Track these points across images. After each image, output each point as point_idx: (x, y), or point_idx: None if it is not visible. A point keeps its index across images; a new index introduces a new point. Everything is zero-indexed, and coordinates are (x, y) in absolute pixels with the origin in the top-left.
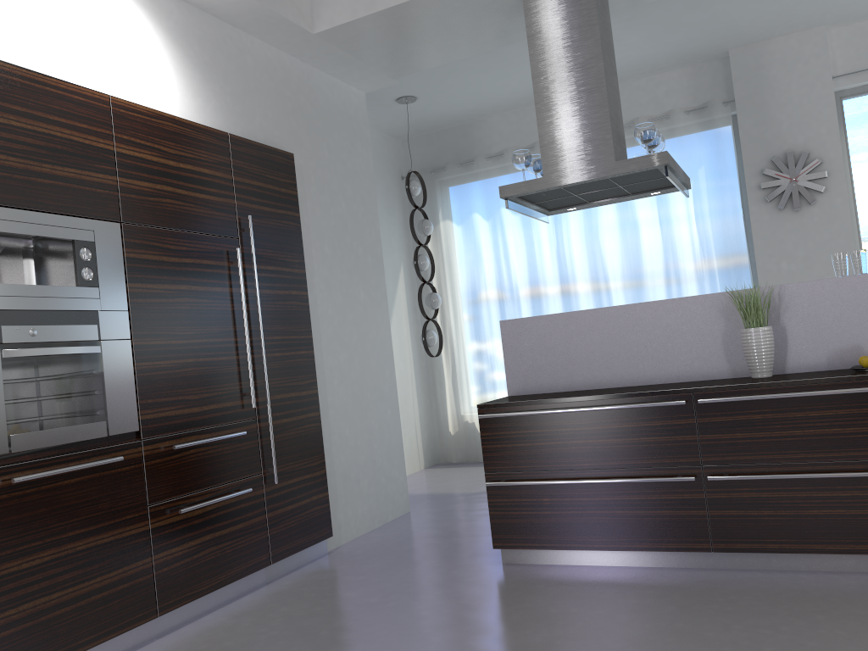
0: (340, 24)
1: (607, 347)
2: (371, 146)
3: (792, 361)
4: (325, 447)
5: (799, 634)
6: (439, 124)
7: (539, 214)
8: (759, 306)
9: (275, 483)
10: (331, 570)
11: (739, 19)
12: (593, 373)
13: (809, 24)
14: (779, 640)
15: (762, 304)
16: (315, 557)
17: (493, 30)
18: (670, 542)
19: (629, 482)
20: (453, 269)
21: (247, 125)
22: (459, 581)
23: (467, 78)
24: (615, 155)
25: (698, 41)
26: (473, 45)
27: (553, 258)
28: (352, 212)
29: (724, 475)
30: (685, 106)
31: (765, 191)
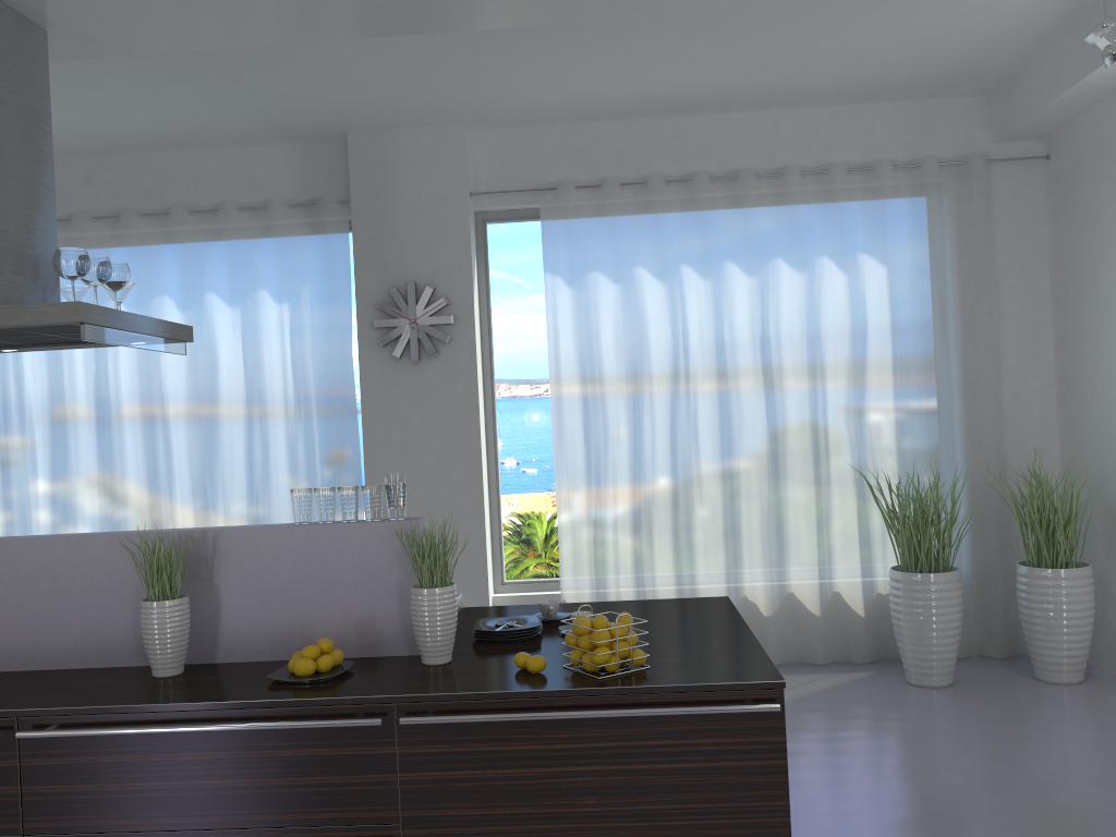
0: None
1: None
2: None
3: (225, 644)
4: None
5: None
6: None
7: None
8: (164, 569)
9: None
10: None
11: (341, 97)
12: None
13: (444, 119)
14: None
15: (191, 556)
16: None
17: None
18: None
19: None
20: None
21: None
22: None
23: None
24: (6, 294)
25: (296, 113)
26: None
27: (88, 390)
28: None
29: None
30: (292, 197)
31: (380, 332)
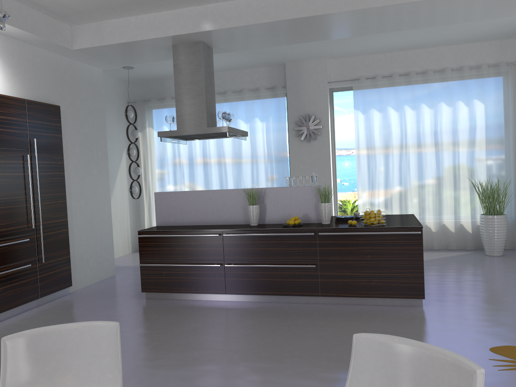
0: (85, 47)
1: (198, 208)
2: (110, 86)
3: (267, 219)
4: (70, 245)
5: (237, 323)
6: (148, 78)
7: (181, 141)
8: (254, 197)
9: (43, 262)
10: (68, 301)
11: (285, 53)
12: (192, 218)
13: (319, 57)
14: (228, 325)
15: (258, 195)
16: (63, 295)
17: (162, 55)
18: (210, 290)
19: (197, 266)
20: (151, 153)
21: (36, 93)
22: (123, 305)
23: (159, 62)
24: (207, 124)
25: (270, 58)
26: (154, 58)
27: (200, 152)
28: (91, 131)
29: (231, 264)
30: (266, 85)
31: (296, 131)
